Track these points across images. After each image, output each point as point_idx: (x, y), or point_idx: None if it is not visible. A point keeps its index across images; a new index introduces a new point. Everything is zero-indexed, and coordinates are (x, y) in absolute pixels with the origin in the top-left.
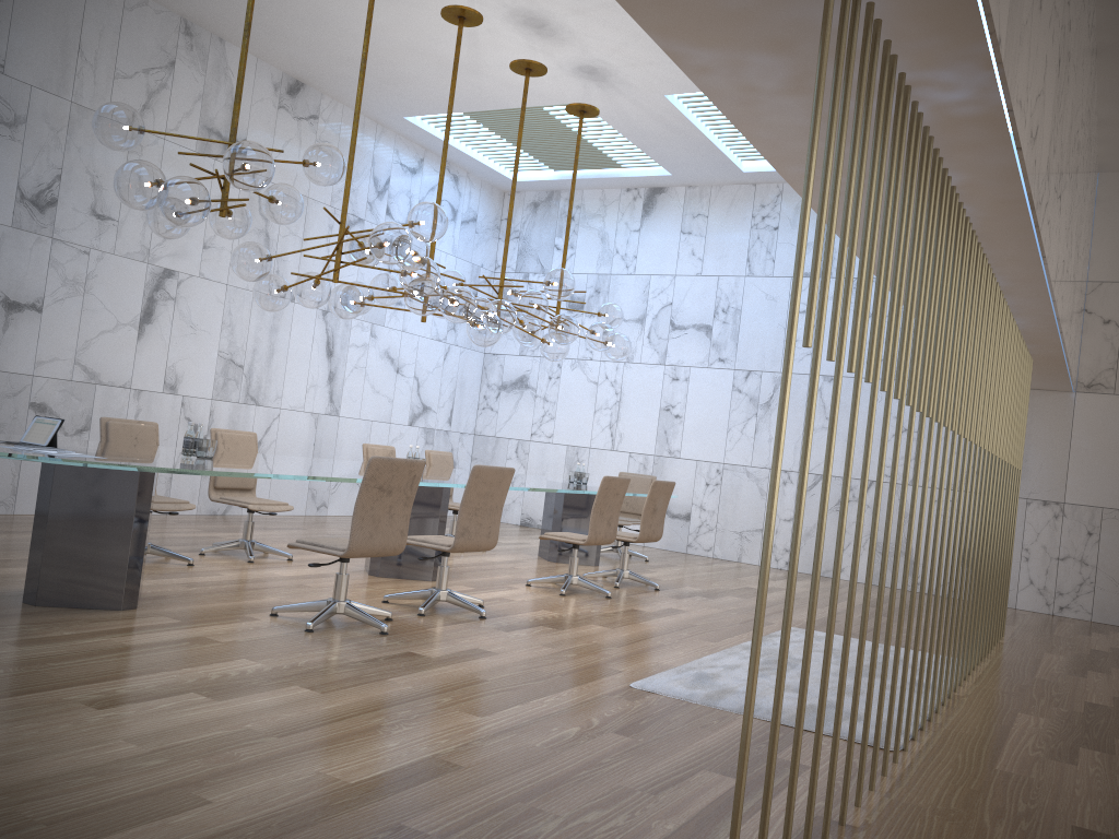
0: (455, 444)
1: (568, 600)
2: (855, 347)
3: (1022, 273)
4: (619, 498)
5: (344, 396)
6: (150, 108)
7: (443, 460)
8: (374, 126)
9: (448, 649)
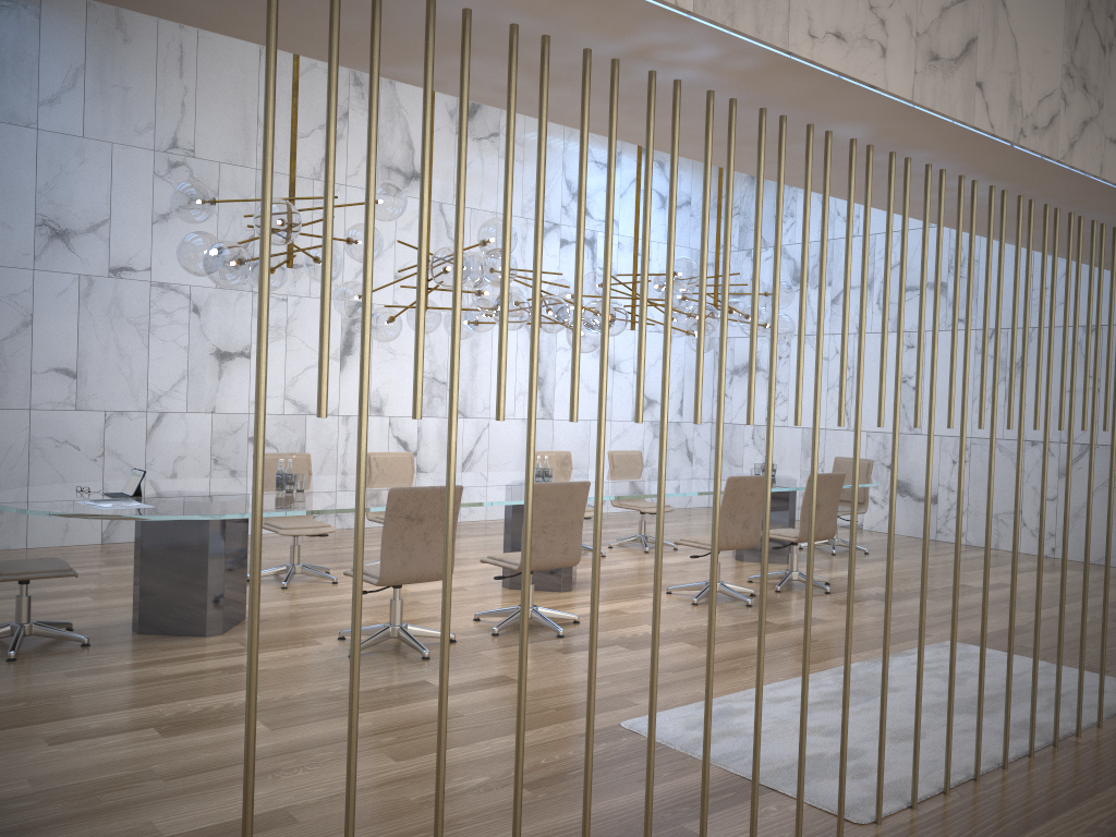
0: (689, 434)
1: (694, 610)
2: (499, 392)
3: None
4: (756, 498)
5: (556, 399)
6: None
7: (629, 459)
8: (561, 130)
9: (470, 676)
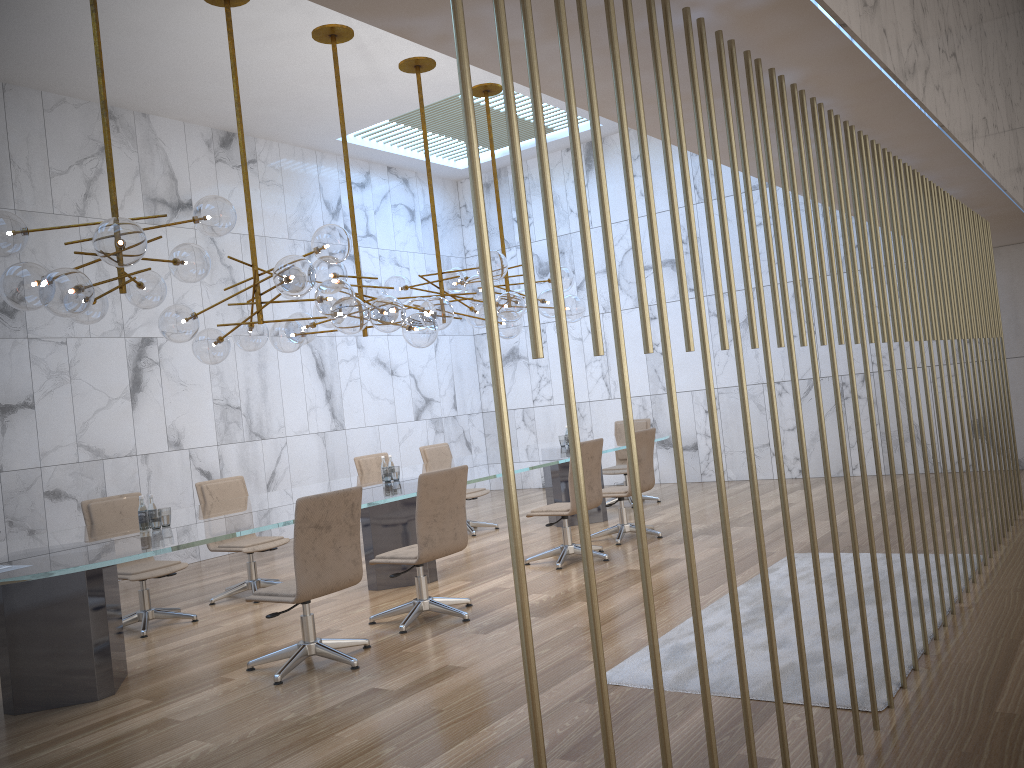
0: (465, 426)
1: (563, 574)
2: (646, 323)
3: (929, 147)
4: (595, 461)
5: (345, 409)
6: (91, 195)
7: (439, 452)
8: (313, 154)
9: (415, 674)
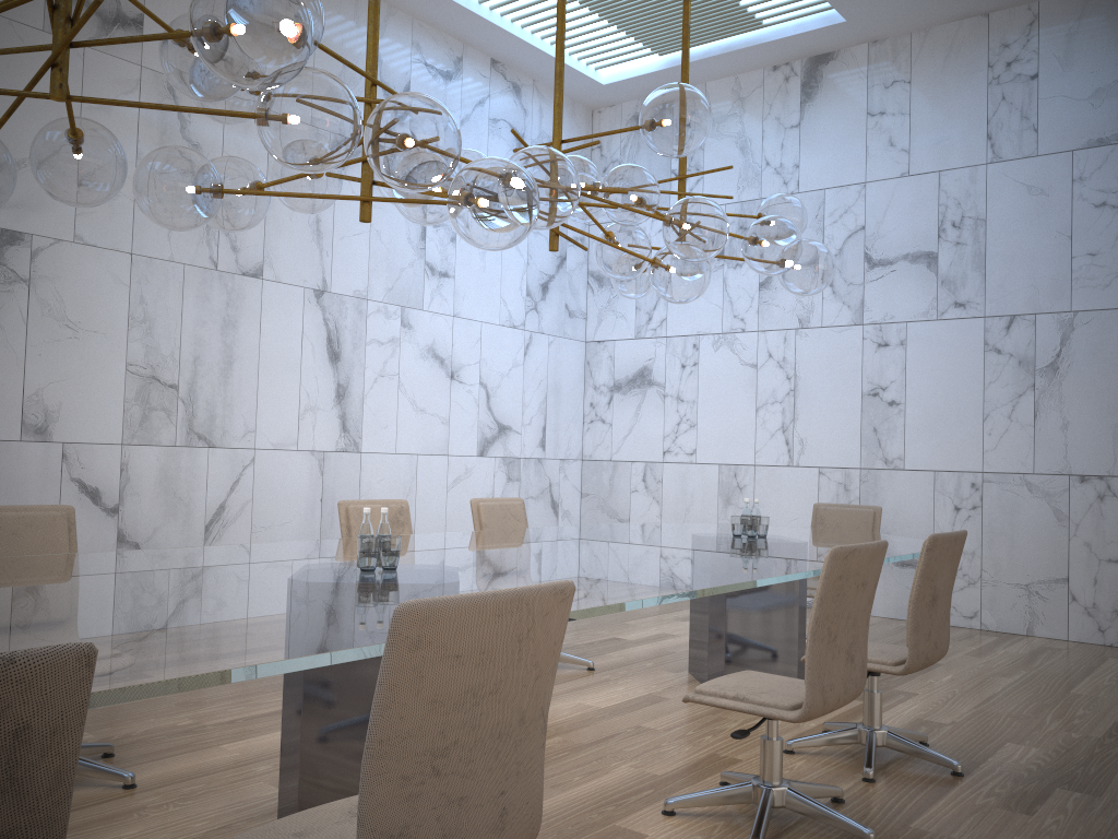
0: (553, 476)
1: None
2: None
3: None
4: (867, 593)
5: (367, 420)
6: None
7: (505, 513)
8: None
9: None
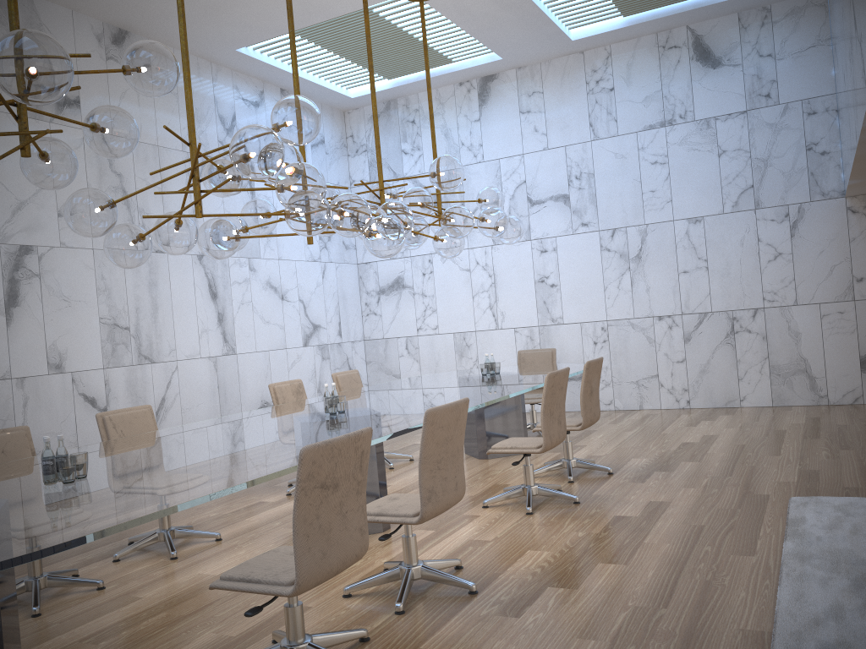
0: (349, 353)
1: (541, 521)
2: None
3: None
4: (563, 392)
5: (237, 333)
6: None
7: (350, 379)
8: (208, 65)
9: None
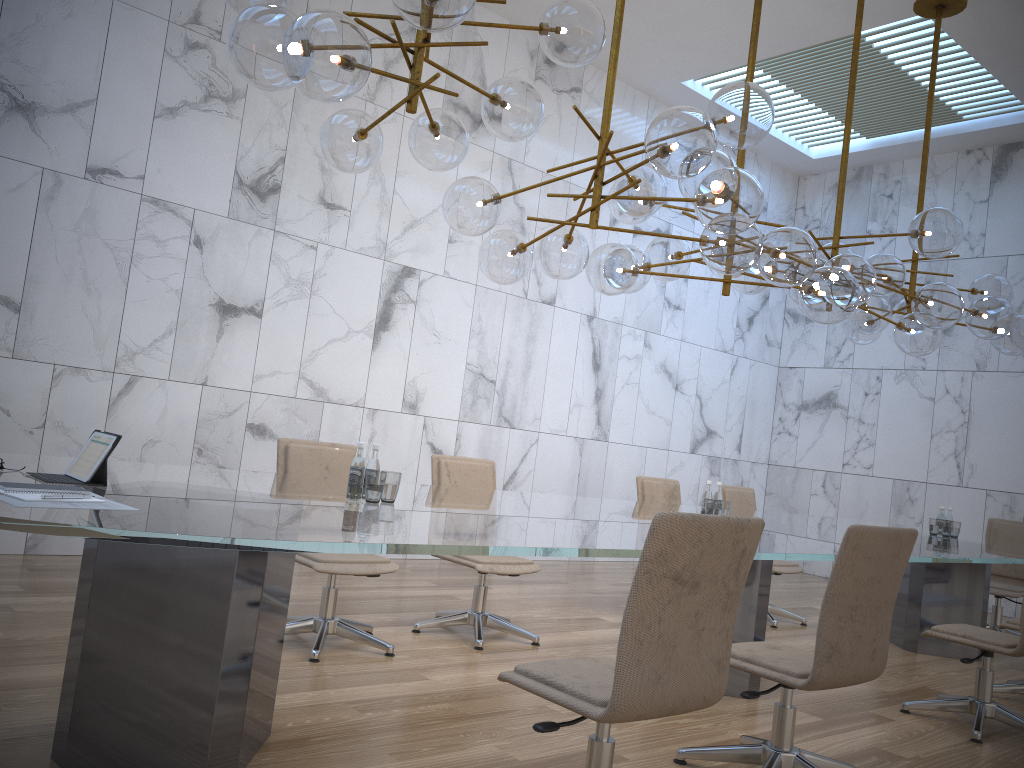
0: (745, 475)
1: (995, 757)
2: None
3: None
4: None
5: (614, 417)
6: (387, 80)
7: (741, 498)
8: (645, 100)
9: None
